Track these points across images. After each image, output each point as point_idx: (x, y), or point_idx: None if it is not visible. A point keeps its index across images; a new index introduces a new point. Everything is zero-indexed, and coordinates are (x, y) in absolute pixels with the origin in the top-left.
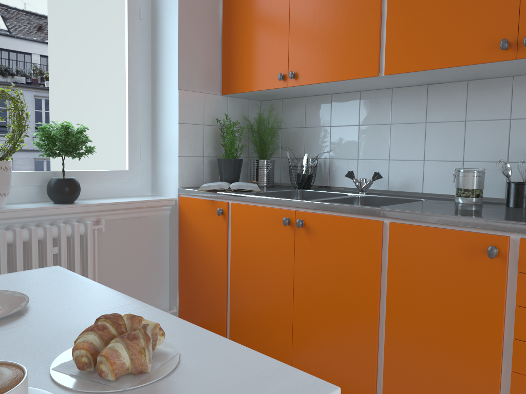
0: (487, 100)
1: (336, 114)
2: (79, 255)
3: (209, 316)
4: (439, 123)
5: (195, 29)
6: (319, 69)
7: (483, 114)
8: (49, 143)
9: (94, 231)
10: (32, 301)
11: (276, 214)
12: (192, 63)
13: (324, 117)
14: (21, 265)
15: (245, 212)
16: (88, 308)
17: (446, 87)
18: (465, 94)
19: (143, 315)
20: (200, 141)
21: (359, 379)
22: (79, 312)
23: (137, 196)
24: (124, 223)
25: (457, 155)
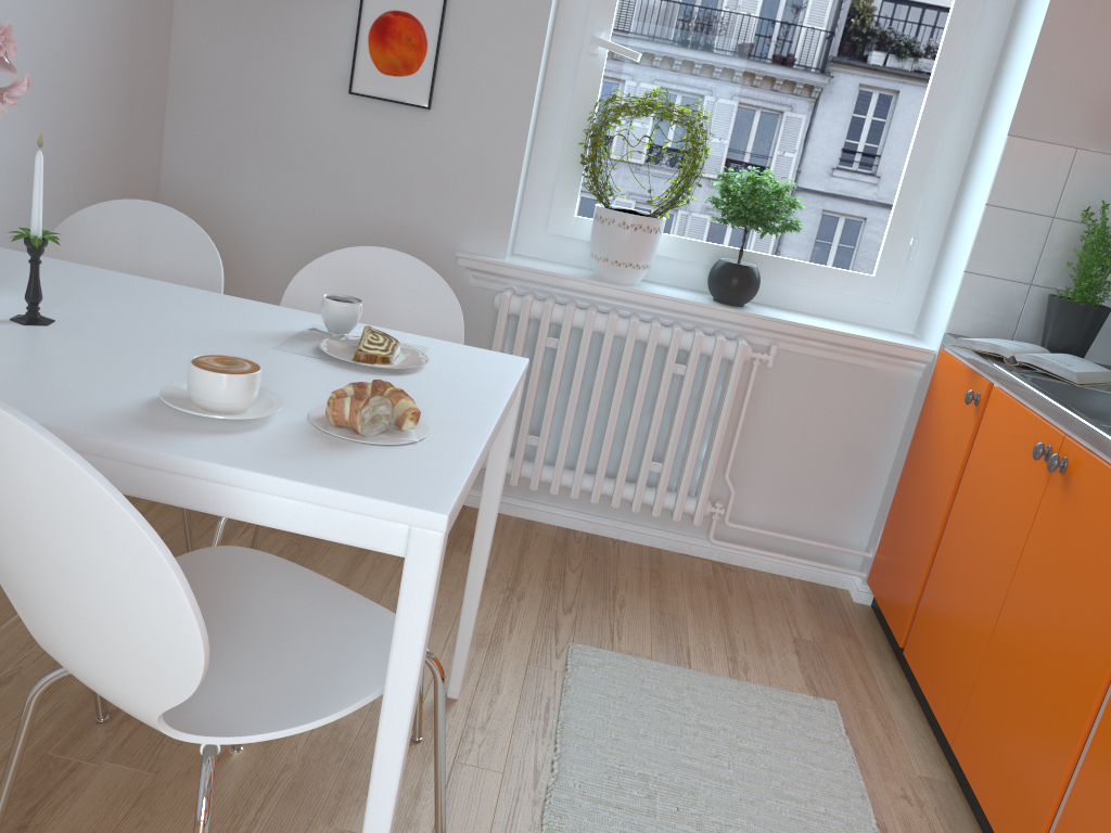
0: None
1: None
2: (712, 390)
3: (900, 587)
4: None
5: (1097, 5)
6: None
7: None
8: (730, 202)
9: (753, 360)
10: (428, 371)
11: (1038, 432)
12: (1063, 82)
13: None
14: (624, 373)
15: (1003, 412)
16: (449, 393)
17: None
18: None
19: (470, 417)
20: (1032, 250)
21: (1024, 811)
22: (435, 392)
23: (874, 329)
24: (820, 366)
25: None
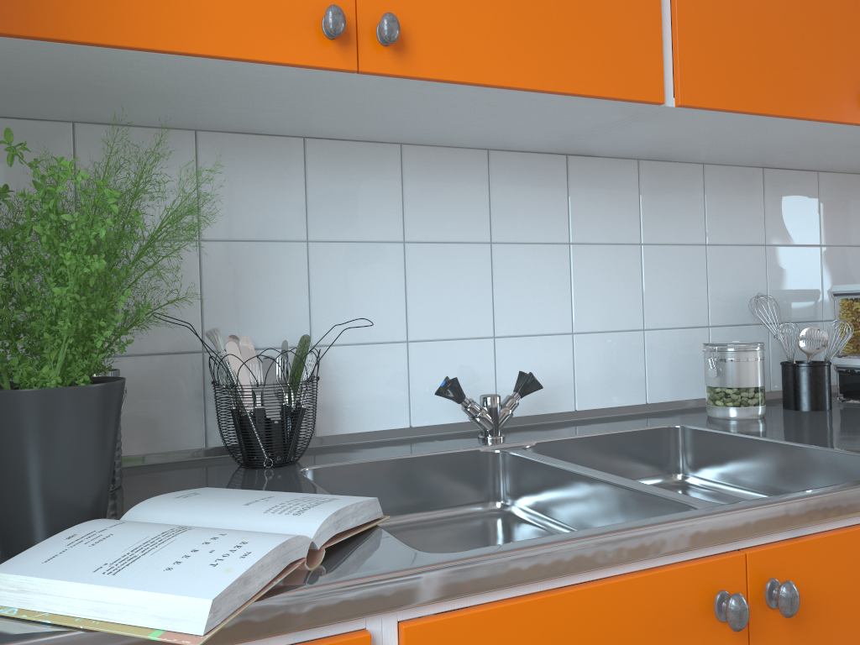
0: (672, 204)
1: (328, 203)
2: None
3: None
4: (597, 247)
5: None
6: (488, 36)
7: (668, 232)
8: None
9: None
10: None
11: (672, 594)
12: None
13: (281, 211)
14: None
15: None
16: None
17: (603, 167)
18: (637, 187)
19: None
20: None
21: None
22: None
23: None
24: None
25: (634, 318)
